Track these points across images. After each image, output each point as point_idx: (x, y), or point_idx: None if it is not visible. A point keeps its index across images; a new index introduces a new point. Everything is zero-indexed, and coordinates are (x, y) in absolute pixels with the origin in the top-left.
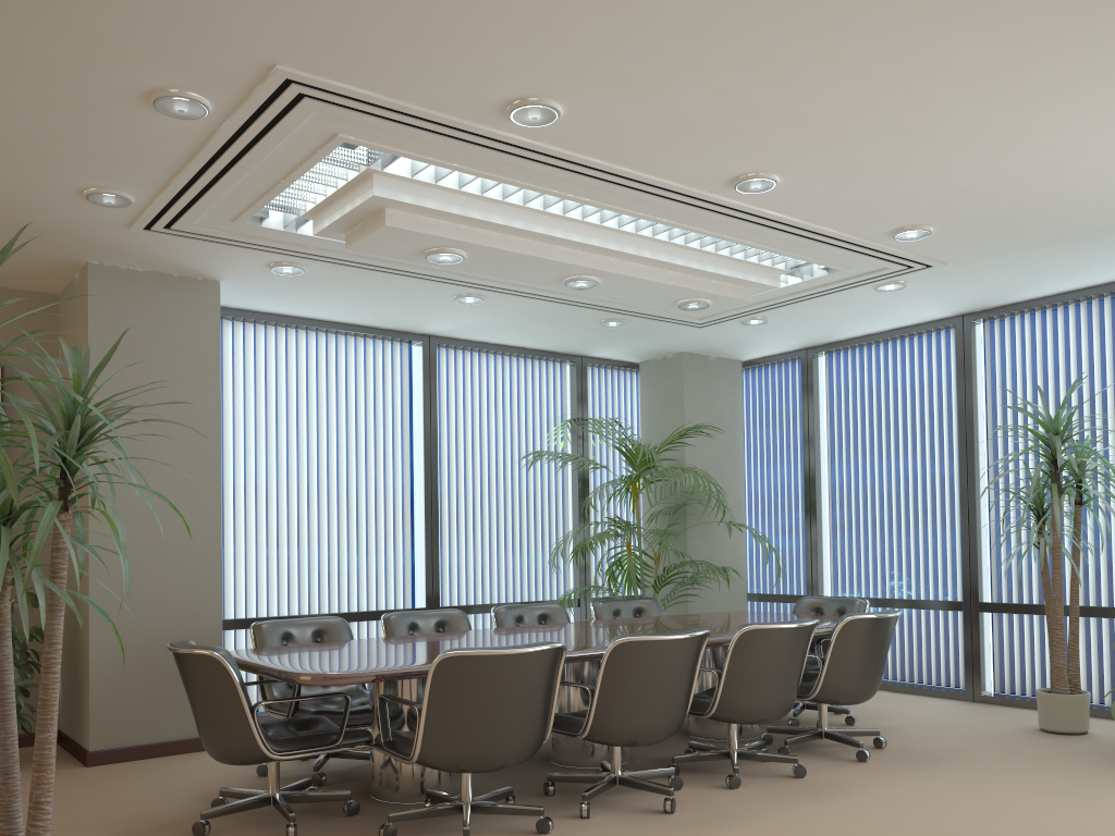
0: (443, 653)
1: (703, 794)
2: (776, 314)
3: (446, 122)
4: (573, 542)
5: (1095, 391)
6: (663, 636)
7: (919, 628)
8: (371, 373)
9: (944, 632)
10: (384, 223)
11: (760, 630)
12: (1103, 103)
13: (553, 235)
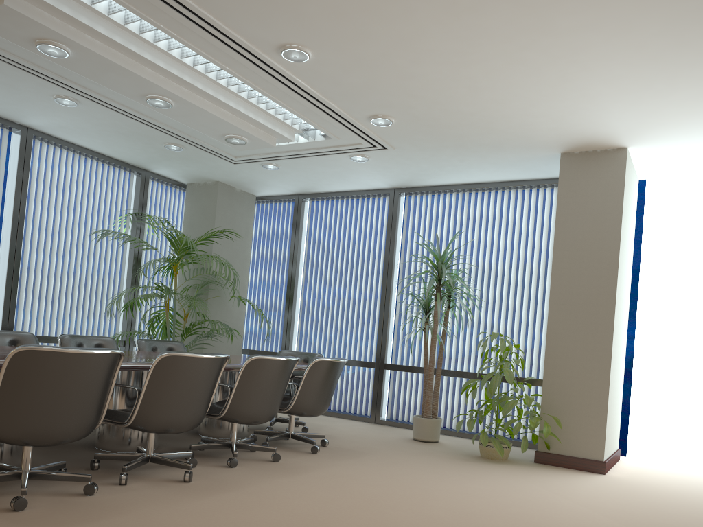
0: (20, 347)
1: (211, 470)
2: (286, 164)
3: None
4: (125, 300)
5: (461, 245)
6: (198, 354)
7: (347, 377)
8: None
9: (362, 381)
10: (3, 2)
11: (263, 360)
12: (508, 54)
13: (144, 56)
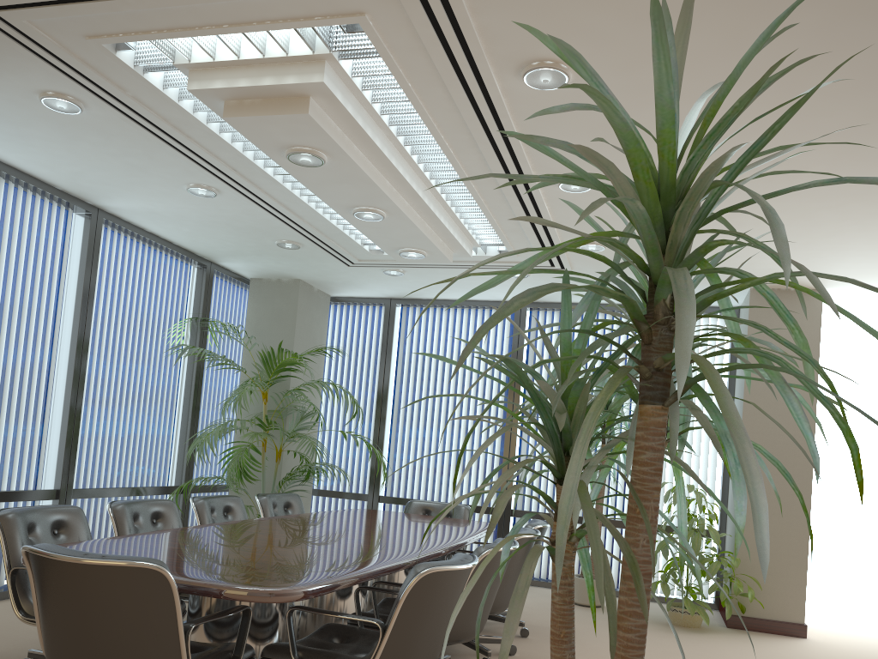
0: (427, 569)
1: None
2: (416, 271)
3: (475, 51)
4: (181, 432)
5: None
6: (512, 546)
7: None
8: (35, 233)
9: None
10: (307, 111)
11: (524, 539)
12: (804, 210)
13: (399, 170)
